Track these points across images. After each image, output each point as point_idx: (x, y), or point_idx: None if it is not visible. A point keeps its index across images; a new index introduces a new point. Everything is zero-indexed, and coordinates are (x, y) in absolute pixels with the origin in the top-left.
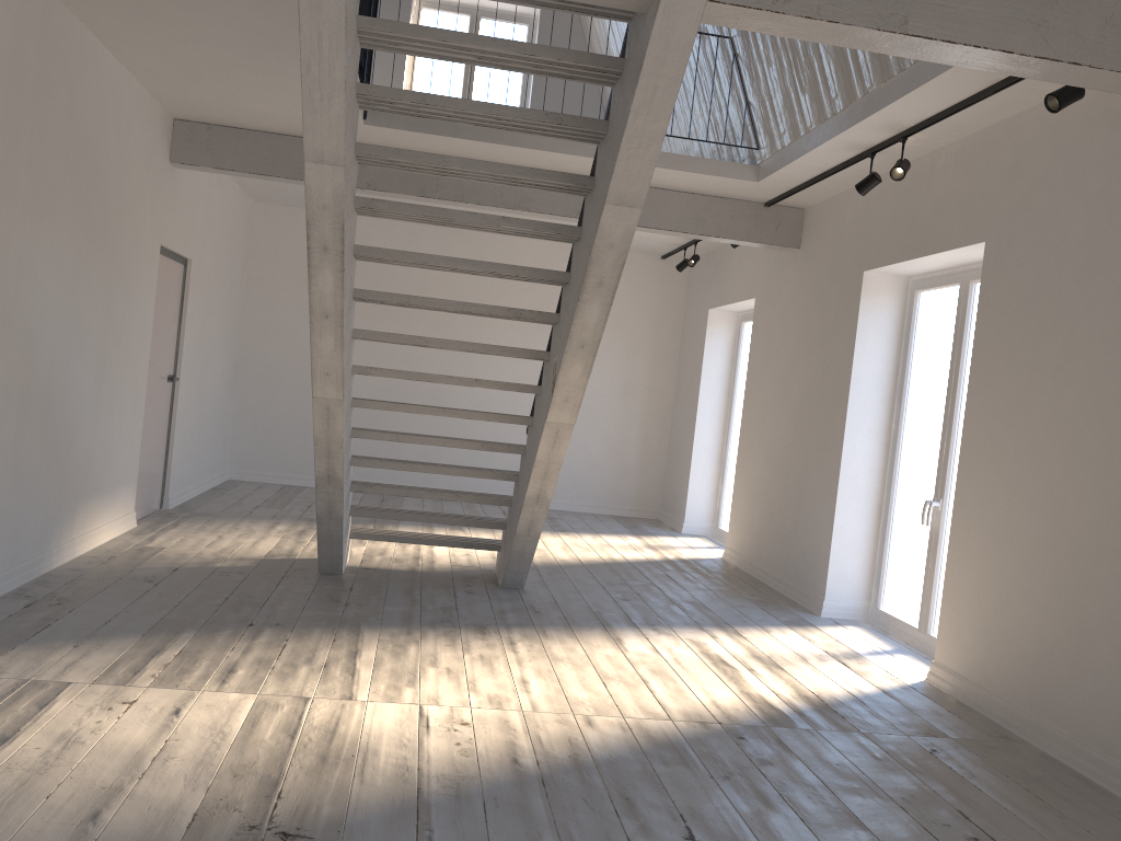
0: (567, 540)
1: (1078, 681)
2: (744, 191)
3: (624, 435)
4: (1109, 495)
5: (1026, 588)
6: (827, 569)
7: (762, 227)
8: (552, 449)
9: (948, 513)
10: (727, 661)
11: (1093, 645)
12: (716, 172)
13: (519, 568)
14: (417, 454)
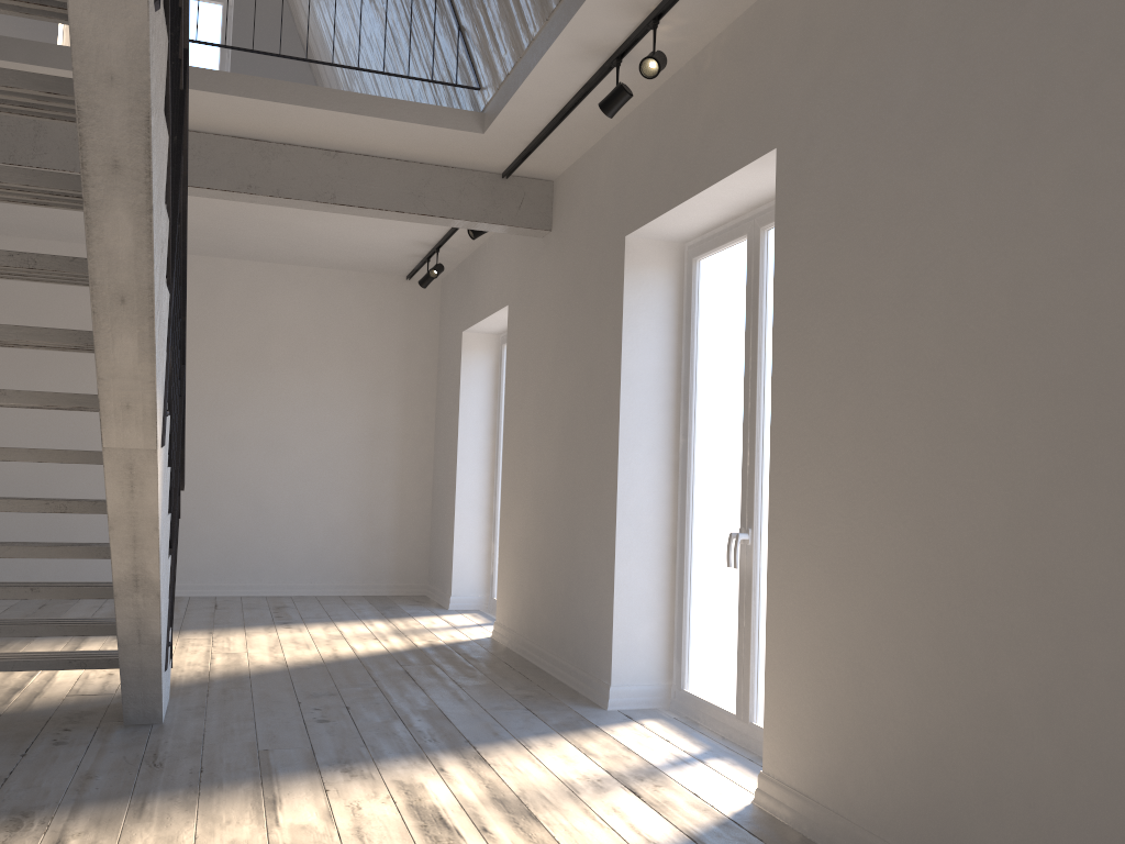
0: (284, 635)
1: (1000, 805)
2: (471, 152)
3: (375, 495)
4: (1015, 483)
5: (892, 650)
6: (611, 643)
7: (501, 204)
8: (132, 496)
9: (762, 547)
10: (447, 819)
11: (1019, 741)
12: (427, 120)
13: (145, 694)
14: (100, 541)
